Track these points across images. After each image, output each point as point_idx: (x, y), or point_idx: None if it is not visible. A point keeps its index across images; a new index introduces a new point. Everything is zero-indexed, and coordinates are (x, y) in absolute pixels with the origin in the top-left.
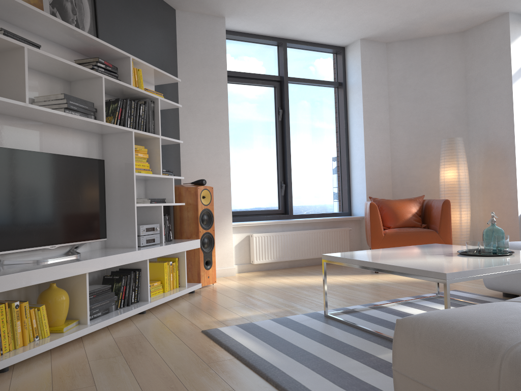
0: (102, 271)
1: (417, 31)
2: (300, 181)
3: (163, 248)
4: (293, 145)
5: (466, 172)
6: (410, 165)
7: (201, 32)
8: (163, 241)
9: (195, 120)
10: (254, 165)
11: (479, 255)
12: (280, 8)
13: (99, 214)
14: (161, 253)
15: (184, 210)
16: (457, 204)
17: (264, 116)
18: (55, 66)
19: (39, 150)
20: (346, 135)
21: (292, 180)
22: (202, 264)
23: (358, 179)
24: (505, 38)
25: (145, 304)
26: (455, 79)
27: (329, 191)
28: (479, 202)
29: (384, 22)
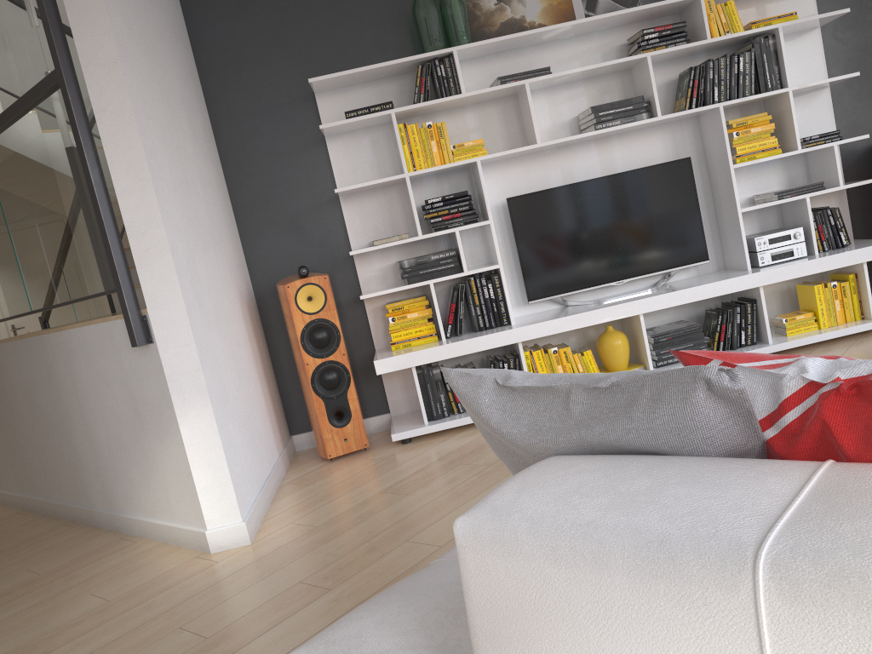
0: (723, 300)
1: None
2: None
3: (788, 268)
4: None
5: None
6: None
7: None
8: (815, 252)
9: None
10: None
11: None
12: None
13: (690, 231)
14: (783, 277)
15: None
16: None
17: None
18: (583, 74)
19: (597, 172)
20: None
21: None
22: None
23: None
24: None
25: (755, 348)
26: None
27: None
28: None
29: None
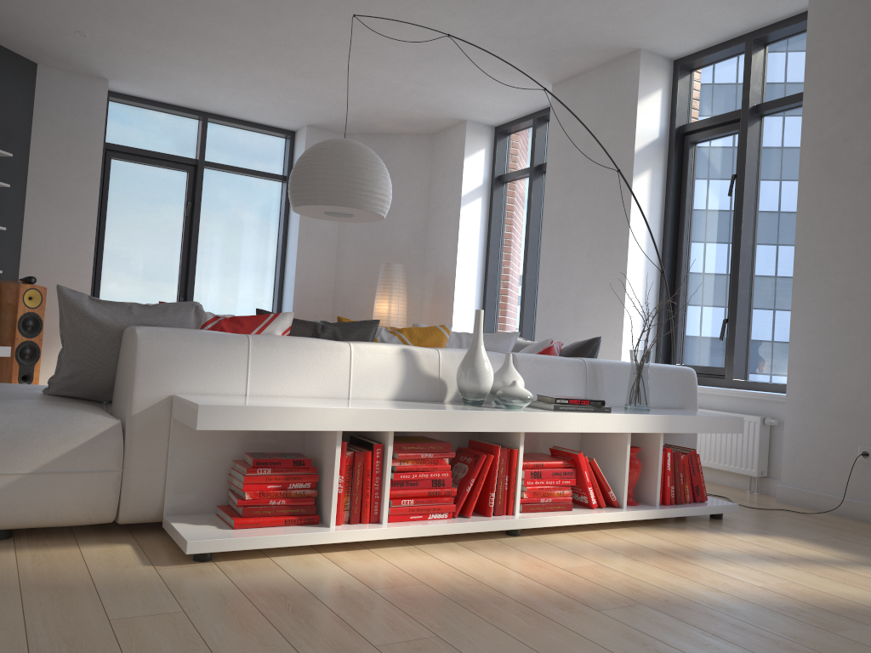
0: None
1: (374, 126)
2: (211, 296)
3: None
4: (206, 250)
5: (401, 307)
6: (355, 292)
7: (71, 95)
8: None
9: (49, 203)
10: (144, 268)
11: None
12: (173, 79)
13: None
14: None
15: (3, 311)
16: None
17: (167, 208)
18: None
19: None
20: (283, 244)
21: (198, 294)
22: (16, 379)
23: (288, 302)
24: (461, 150)
25: None
26: (417, 191)
27: (253, 314)
28: None
29: (321, 110)
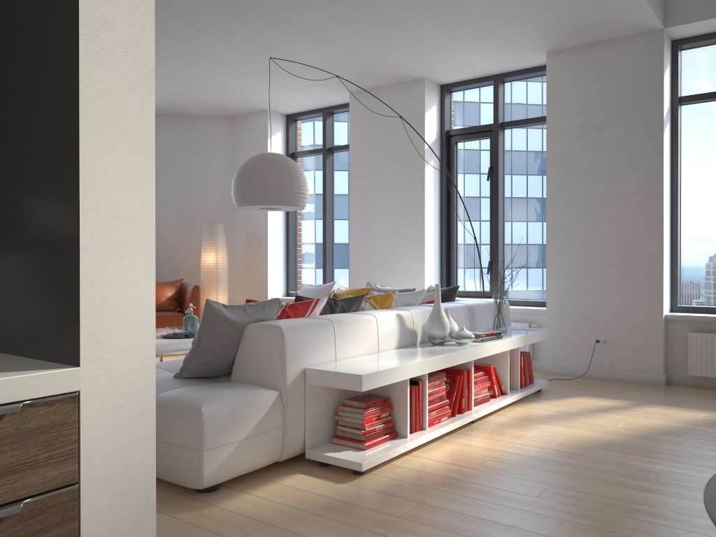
0: None
1: (186, 110)
2: None
3: None
4: None
5: (225, 257)
6: (176, 245)
7: None
8: None
9: None
10: None
11: (173, 337)
12: None
13: None
14: None
15: None
16: (215, 289)
17: None
18: None
19: None
20: None
21: None
22: None
23: None
24: (265, 133)
25: None
26: (223, 163)
27: None
28: (240, 286)
29: None
